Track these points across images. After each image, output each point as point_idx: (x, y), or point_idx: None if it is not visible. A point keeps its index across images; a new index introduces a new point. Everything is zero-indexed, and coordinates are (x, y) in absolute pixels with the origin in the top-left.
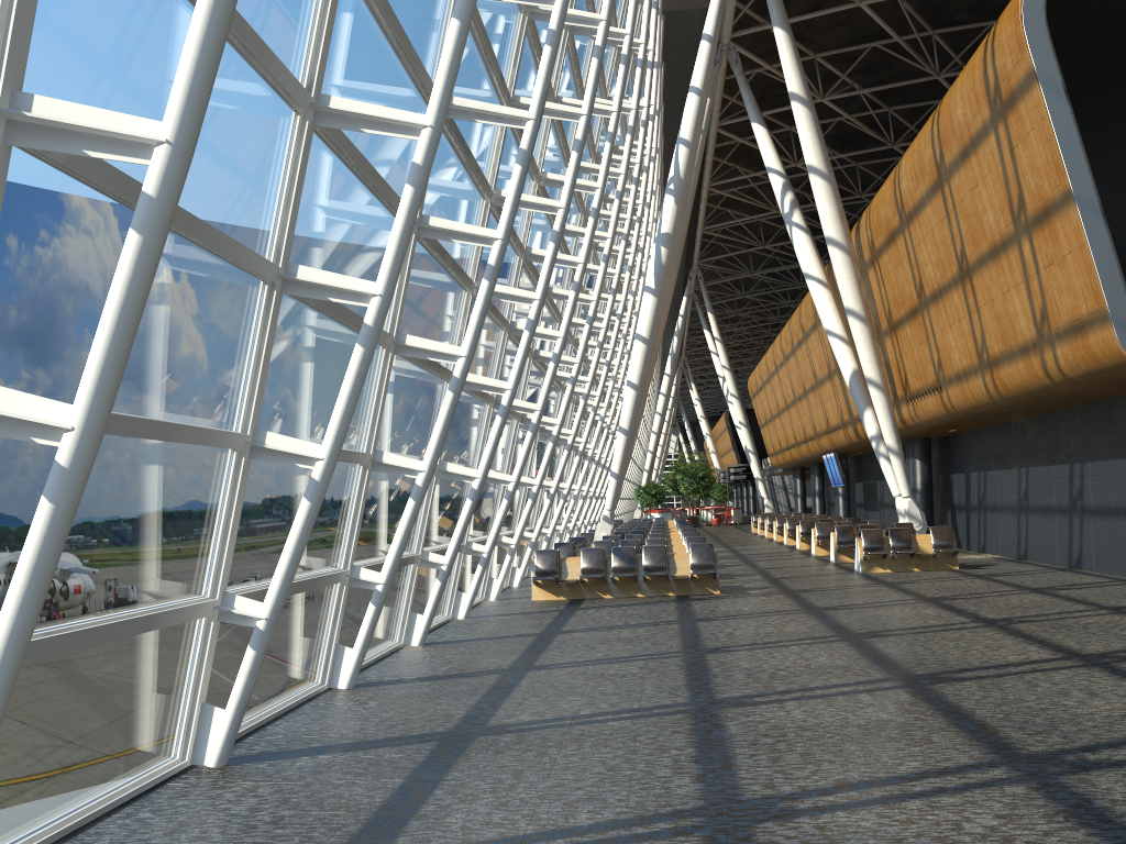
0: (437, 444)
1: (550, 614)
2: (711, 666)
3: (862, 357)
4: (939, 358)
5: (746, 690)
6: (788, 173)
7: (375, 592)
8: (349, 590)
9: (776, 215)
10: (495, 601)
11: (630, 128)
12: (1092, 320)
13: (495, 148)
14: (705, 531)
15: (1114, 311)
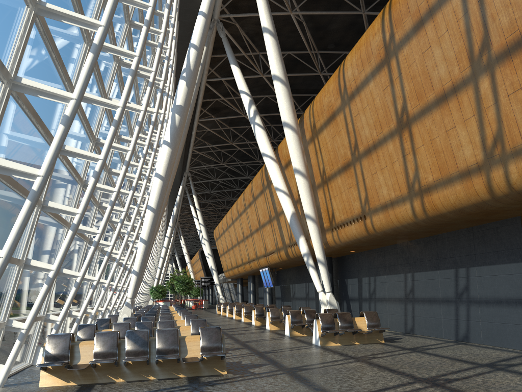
0: None
1: None
2: None
3: (304, 201)
4: (367, 195)
5: None
6: (237, 125)
7: None
8: None
9: (229, 149)
10: None
11: None
12: None
13: None
14: None
15: None
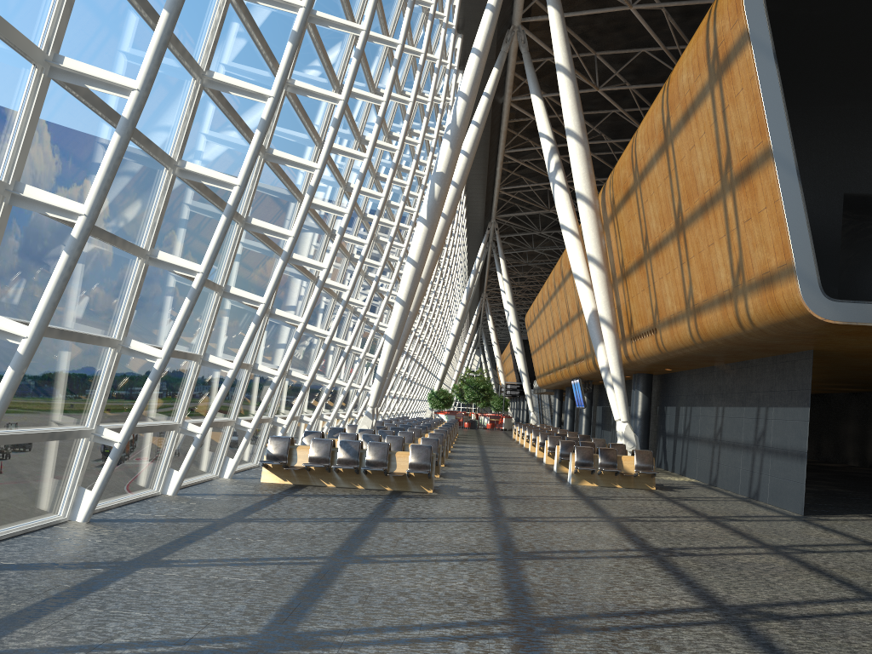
0: (44, 309)
1: (257, 499)
2: (338, 581)
3: (598, 298)
4: (656, 304)
5: (338, 622)
6: None
7: None
8: None
9: None
10: (227, 479)
11: (395, 60)
12: (780, 273)
13: (211, 30)
14: (477, 433)
15: (800, 266)
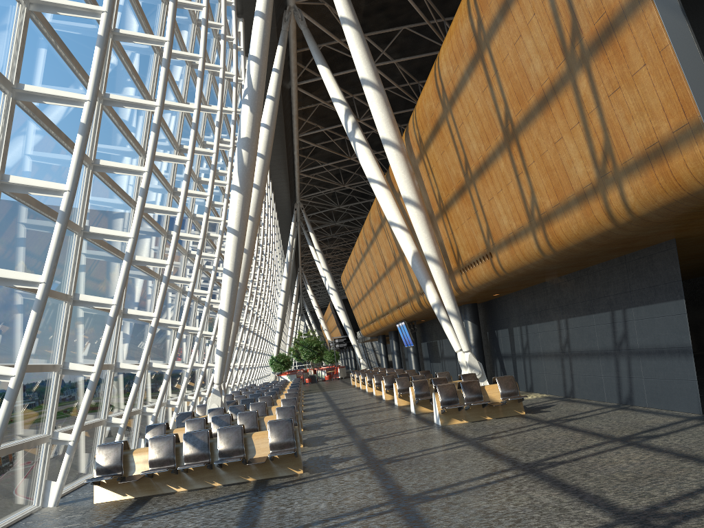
0: None
1: None
2: None
3: (421, 238)
4: (488, 227)
5: None
6: None
7: None
8: None
9: (351, 165)
10: (51, 509)
11: None
12: (678, 138)
13: None
14: (319, 386)
15: None
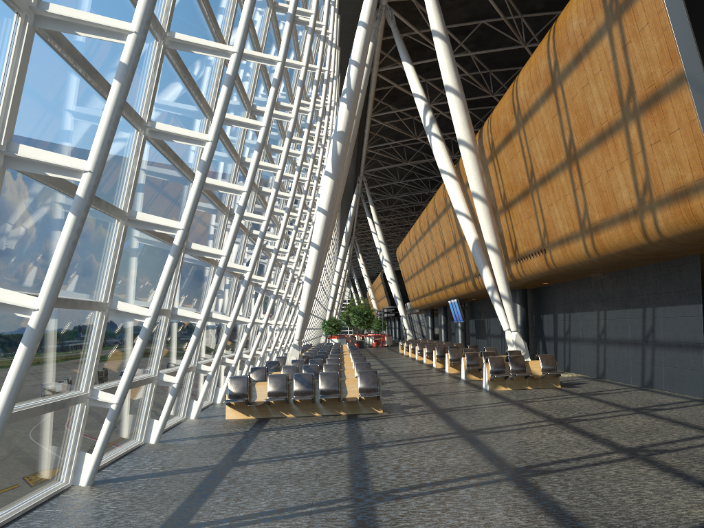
0: (54, 277)
1: (235, 438)
2: (382, 527)
3: (484, 229)
4: (545, 228)
5: None
6: None
7: None
8: None
9: (415, 143)
10: (194, 420)
11: (310, 29)
12: (697, 186)
13: None
14: (368, 351)
15: None
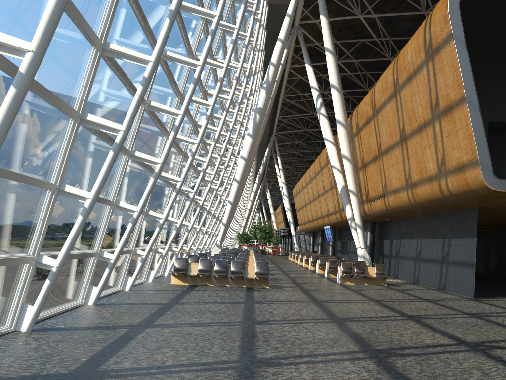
0: (100, 183)
1: (176, 292)
2: (257, 333)
3: (348, 179)
4: (385, 182)
5: (275, 353)
6: None
7: (51, 272)
8: (38, 269)
9: (312, 116)
10: (151, 282)
11: (245, 45)
12: (469, 164)
13: None
14: (267, 257)
15: (481, 160)
